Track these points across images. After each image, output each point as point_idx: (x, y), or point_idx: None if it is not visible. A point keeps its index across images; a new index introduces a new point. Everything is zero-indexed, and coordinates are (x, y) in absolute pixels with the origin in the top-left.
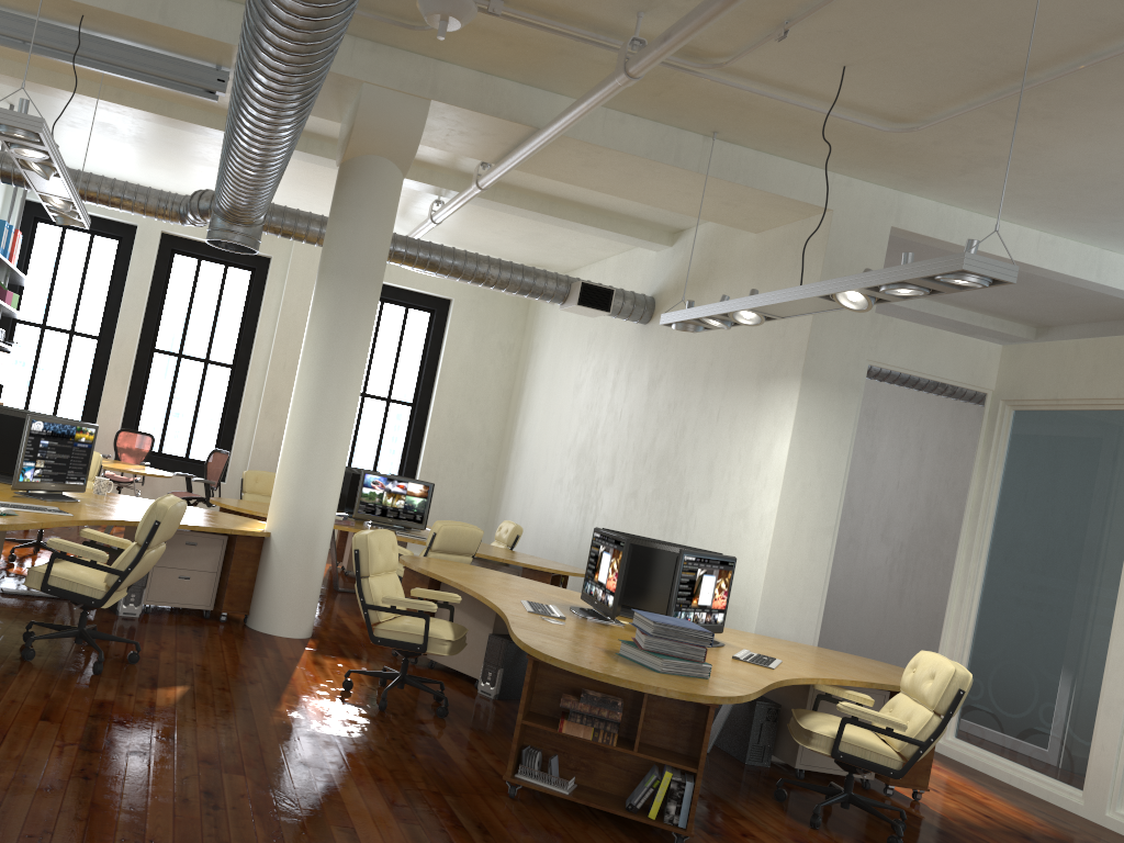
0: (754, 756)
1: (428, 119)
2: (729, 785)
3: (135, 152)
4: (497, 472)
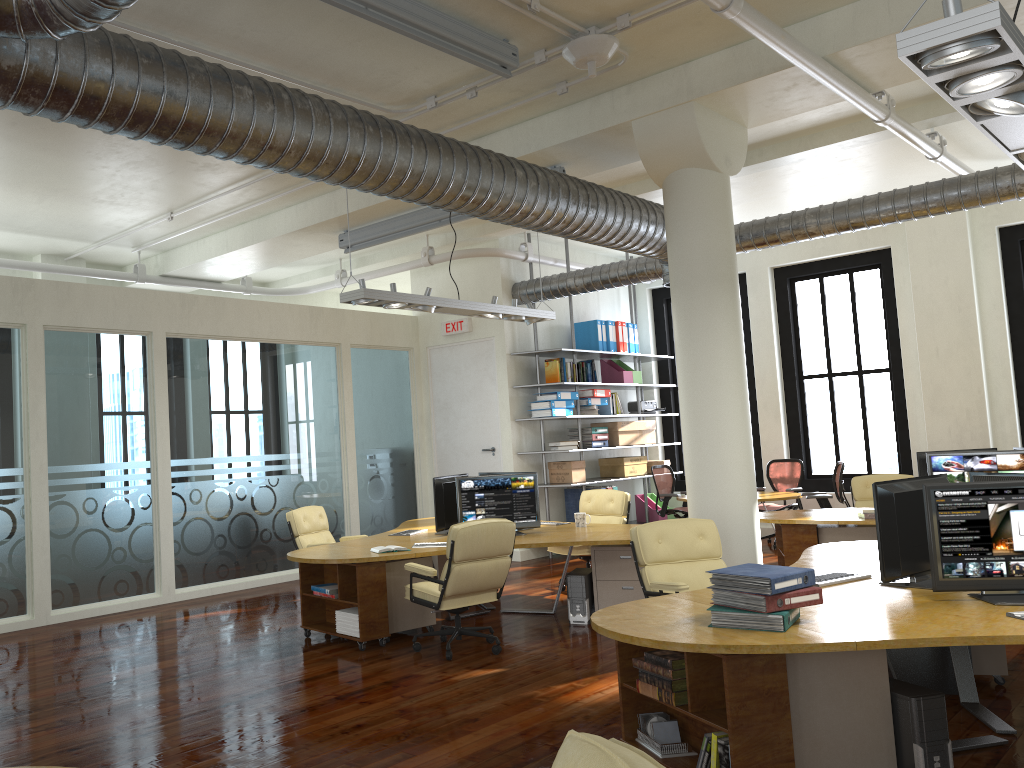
0: None
1: (724, 109)
2: None
3: None
4: None
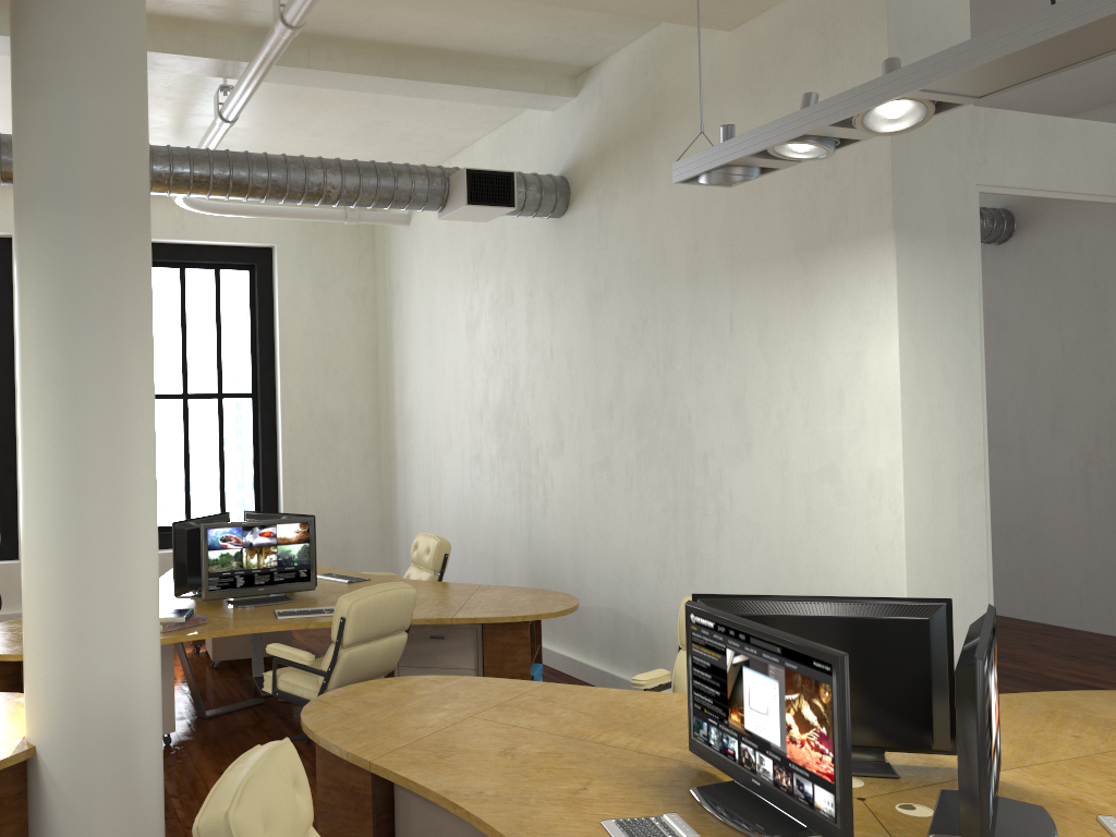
0: None
1: None
2: None
3: None
4: (382, 457)
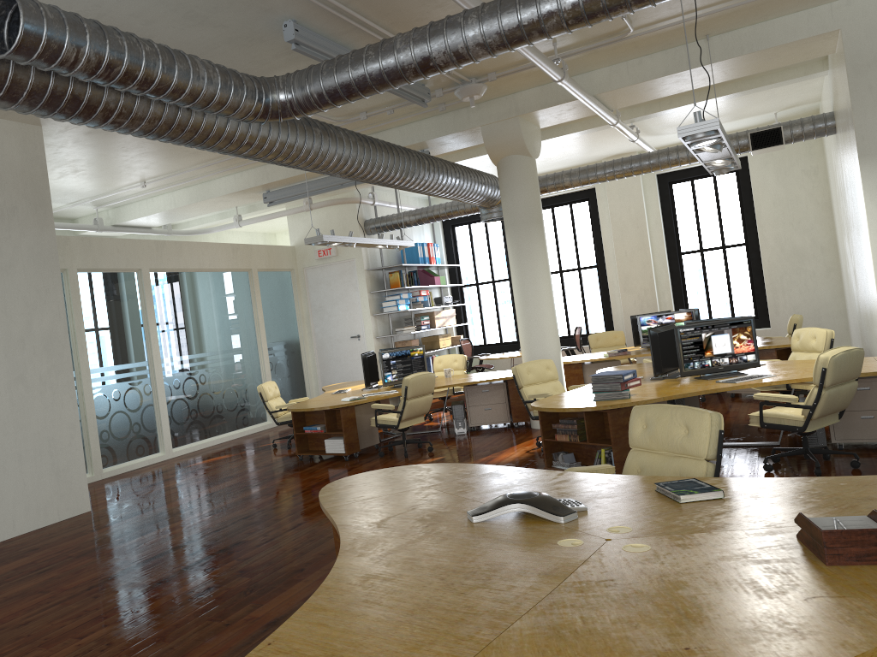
0: (811, 441)
1: (533, 119)
2: (749, 459)
3: None
4: (839, 271)
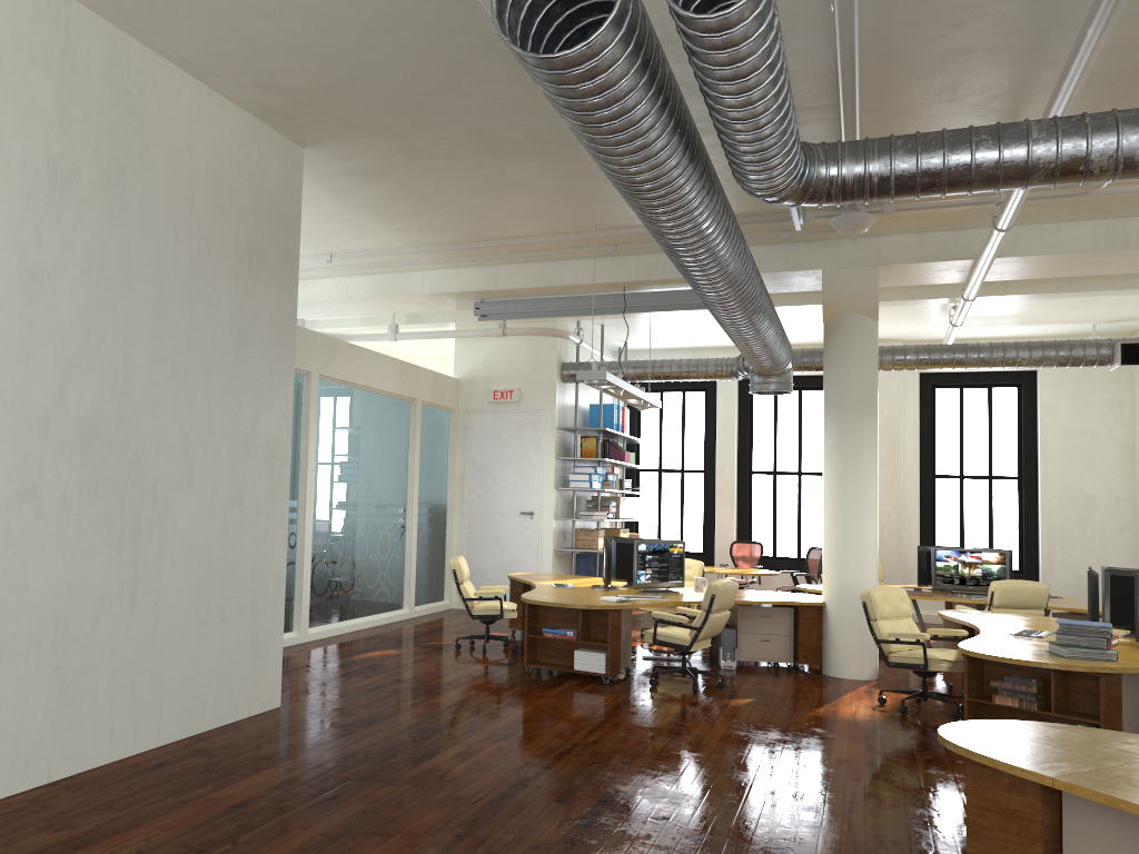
0: None
1: (886, 273)
2: None
3: (696, 329)
4: (1136, 530)
